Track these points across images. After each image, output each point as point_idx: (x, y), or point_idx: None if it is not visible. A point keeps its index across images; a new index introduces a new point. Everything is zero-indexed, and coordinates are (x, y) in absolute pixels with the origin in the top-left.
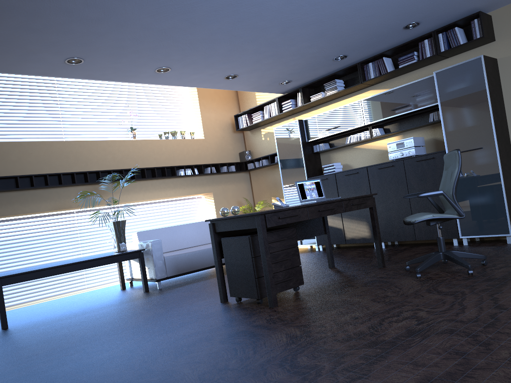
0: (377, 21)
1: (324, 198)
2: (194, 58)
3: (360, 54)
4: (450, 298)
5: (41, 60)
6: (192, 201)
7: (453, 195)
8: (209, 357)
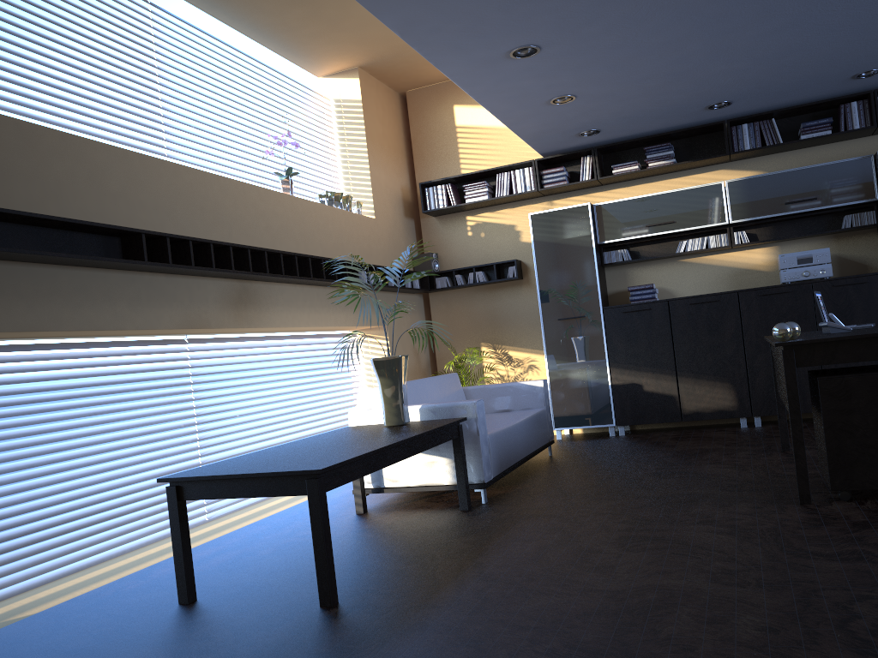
0: (862, 53)
1: None
2: (604, 41)
3: (743, 106)
4: None
5: None
6: (345, 340)
7: None
8: None
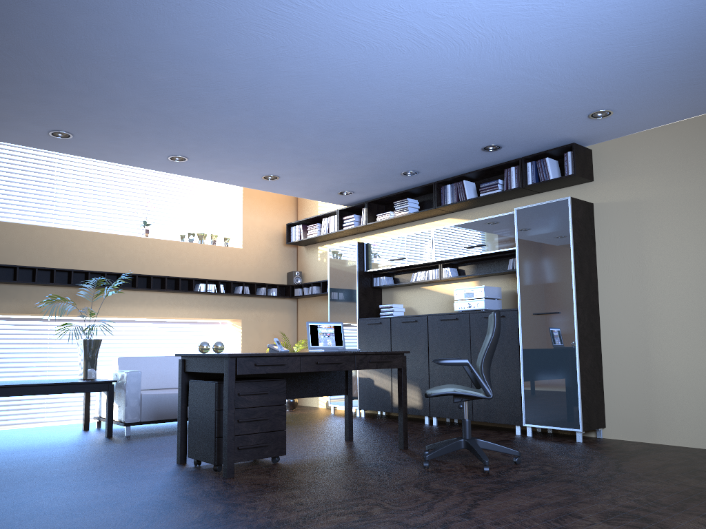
0: (444, 138)
1: (343, 347)
2: (215, 150)
3: (436, 172)
4: (429, 497)
5: (18, 128)
6: (214, 327)
7: (481, 368)
8: (92, 525)
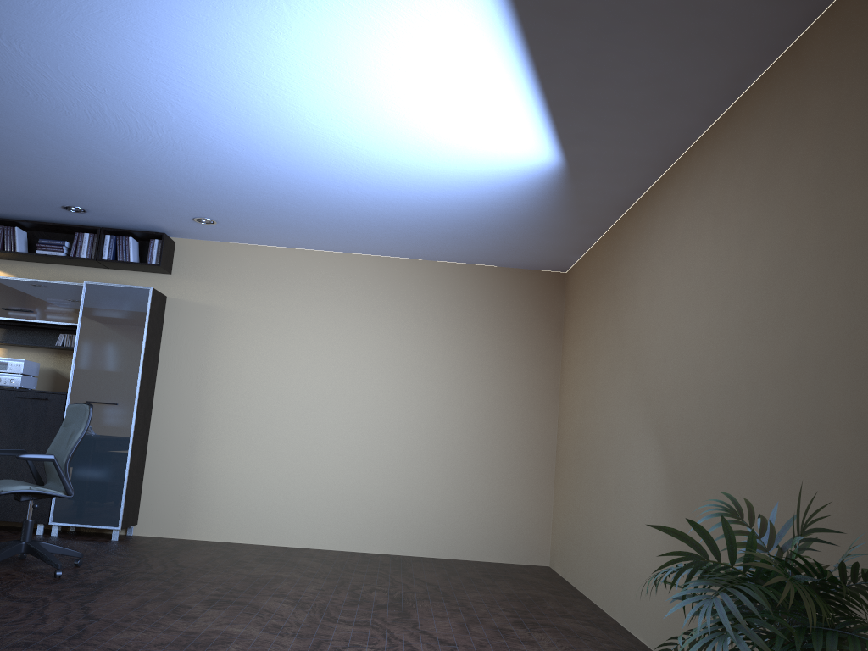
0: (30, 185)
1: None
2: None
3: None
4: (28, 606)
5: None
6: None
7: (67, 465)
8: None
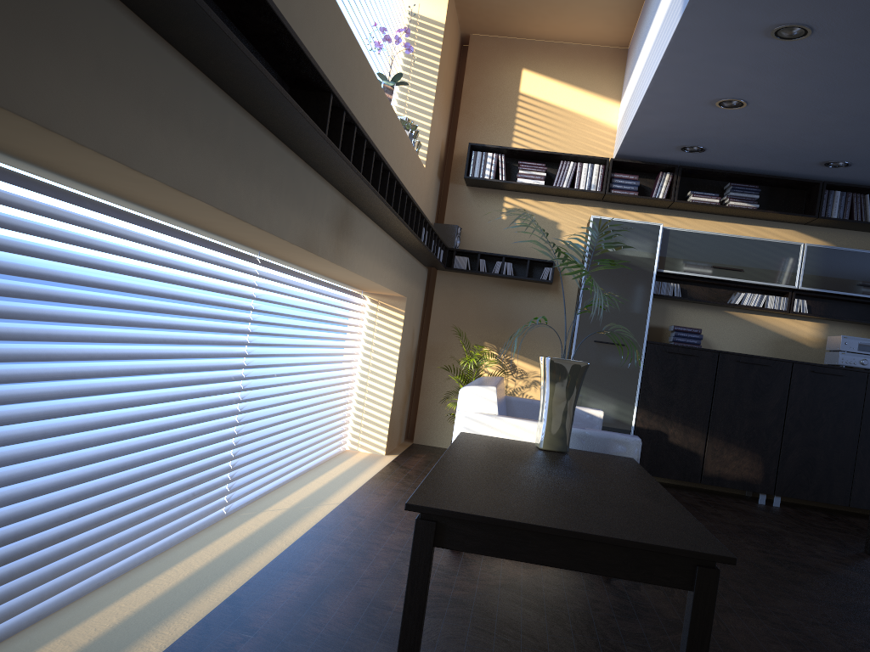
0: None
1: None
2: None
3: (850, 173)
4: None
5: None
6: (358, 302)
7: None
8: None
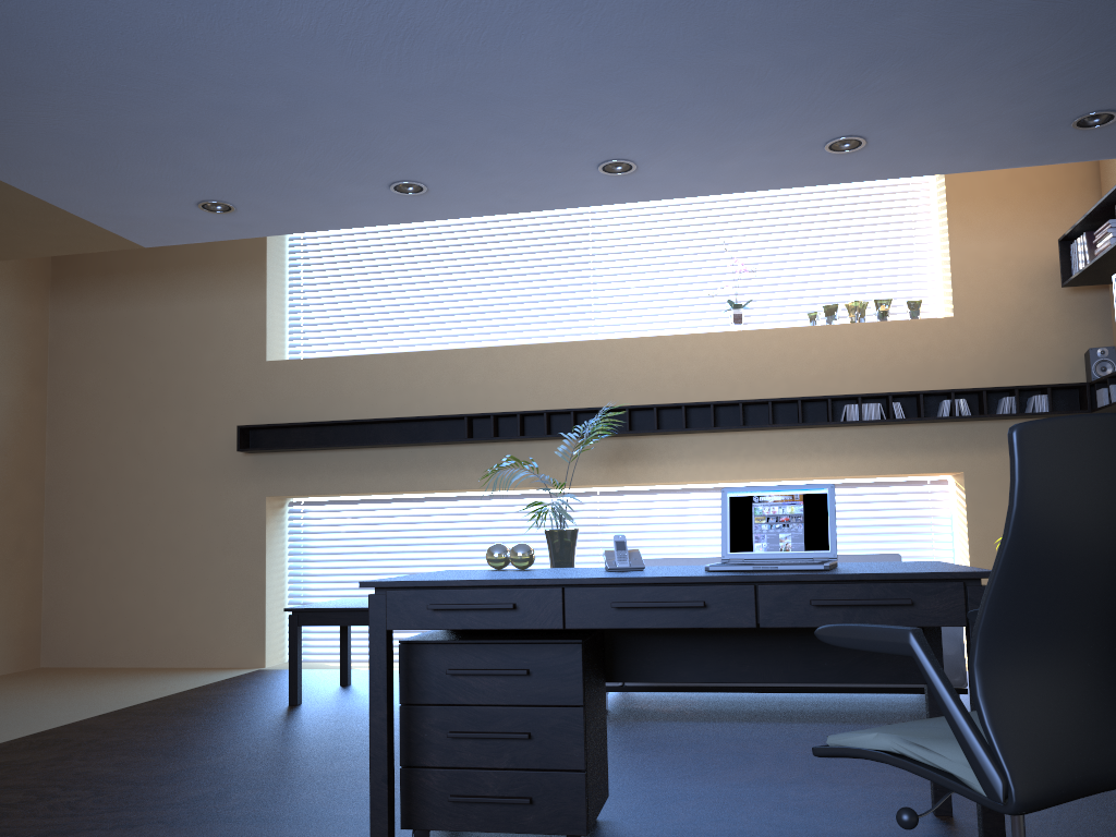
0: None
1: (830, 556)
2: (640, 124)
3: None
4: None
5: (357, 198)
6: (914, 490)
7: (971, 672)
8: None
